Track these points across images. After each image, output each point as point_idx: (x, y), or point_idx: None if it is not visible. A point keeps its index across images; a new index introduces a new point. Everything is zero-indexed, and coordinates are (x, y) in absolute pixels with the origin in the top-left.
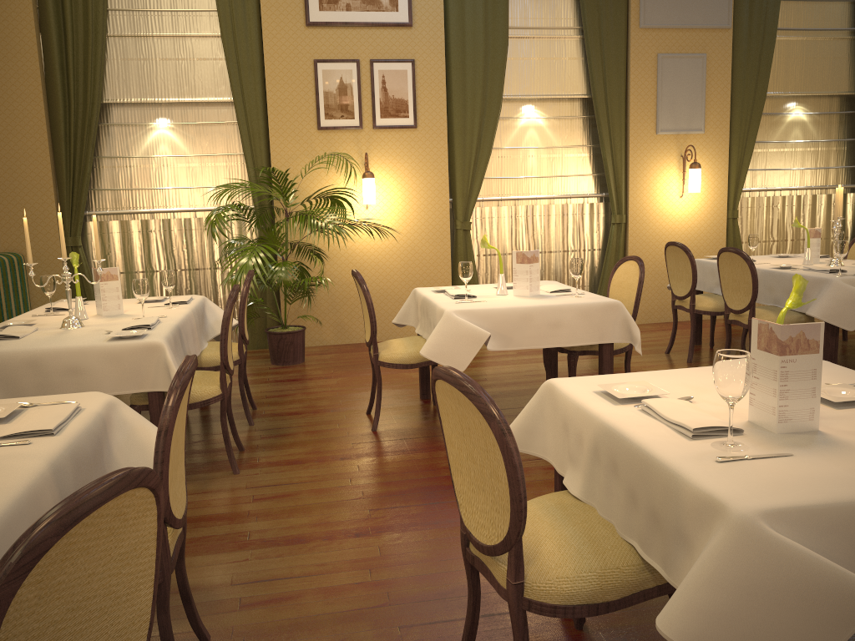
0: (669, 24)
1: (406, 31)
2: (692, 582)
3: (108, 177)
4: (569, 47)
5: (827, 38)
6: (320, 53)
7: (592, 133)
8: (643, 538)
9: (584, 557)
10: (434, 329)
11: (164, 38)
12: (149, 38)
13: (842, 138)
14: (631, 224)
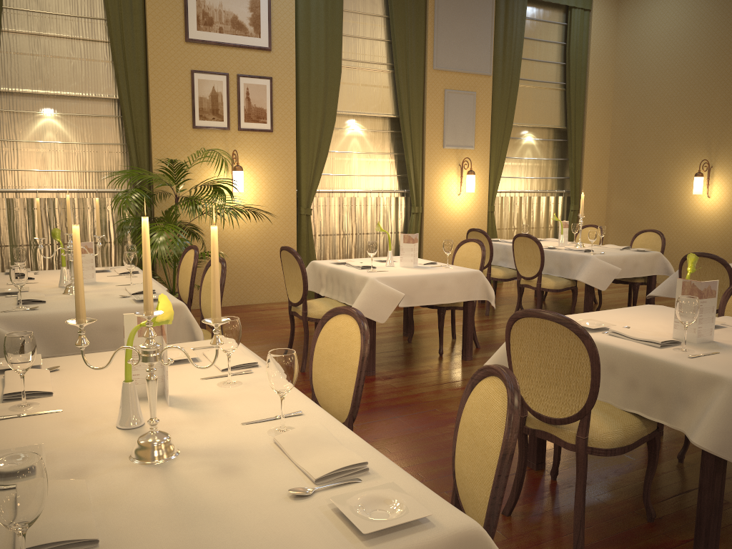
0: (452, 68)
1: (266, 54)
2: (714, 417)
3: None
4: (383, 78)
5: (548, 88)
6: (196, 65)
7: (397, 144)
8: (644, 406)
9: (610, 421)
10: (362, 291)
11: (56, 38)
12: (41, 37)
13: (555, 157)
14: (426, 214)
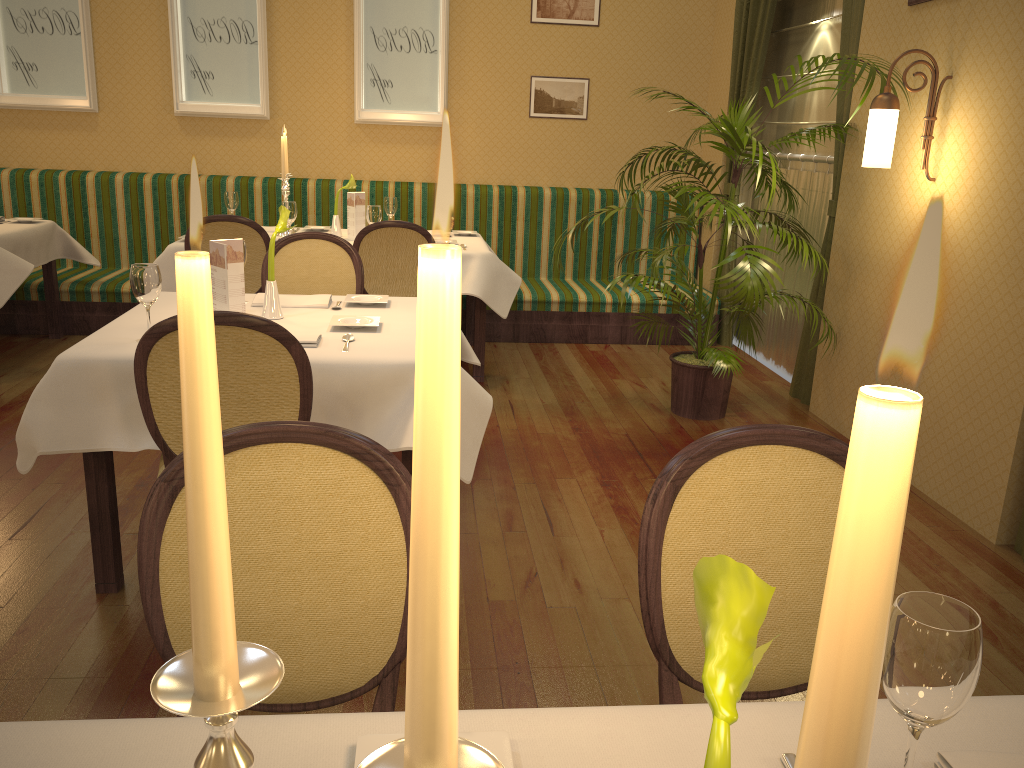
0: None
1: None
2: None
3: (782, 106)
4: None
5: None
6: None
7: None
8: None
9: None
10: None
11: None
12: None
13: None
14: None
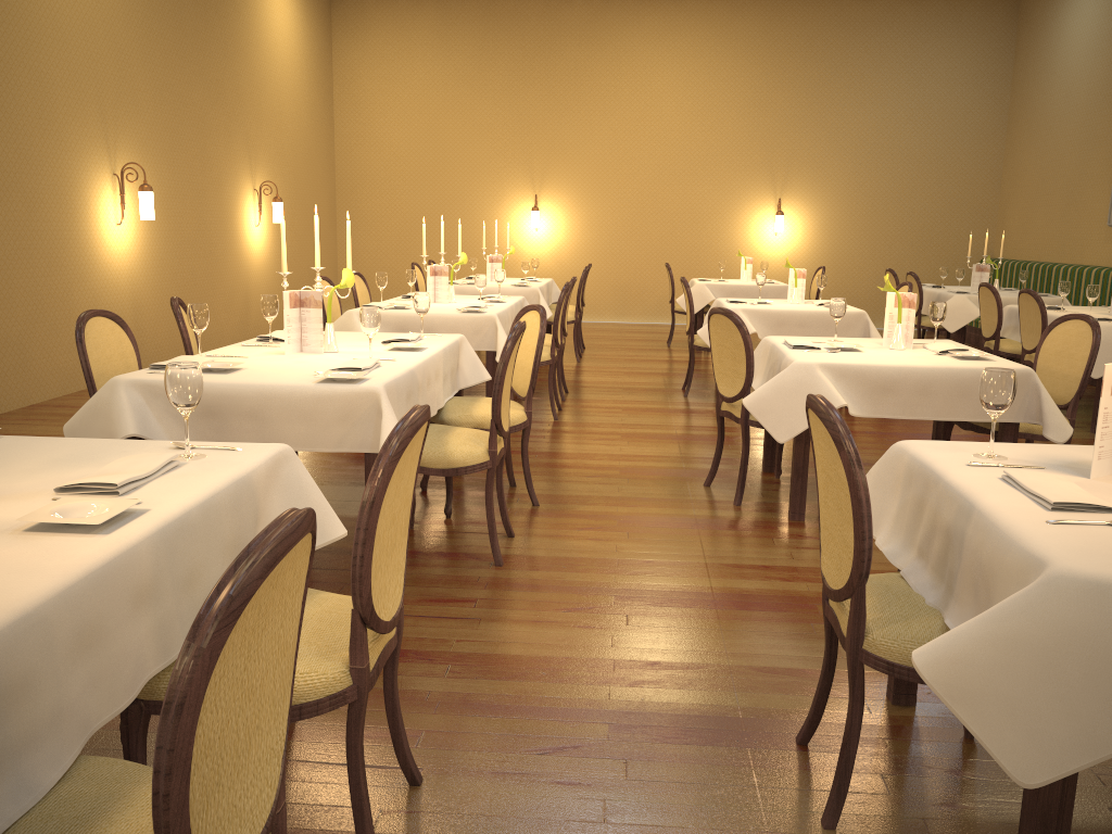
0: None
1: None
2: None
3: None
4: None
5: None
6: None
7: None
8: None
9: None
10: None
11: None
12: None
13: None
14: None
